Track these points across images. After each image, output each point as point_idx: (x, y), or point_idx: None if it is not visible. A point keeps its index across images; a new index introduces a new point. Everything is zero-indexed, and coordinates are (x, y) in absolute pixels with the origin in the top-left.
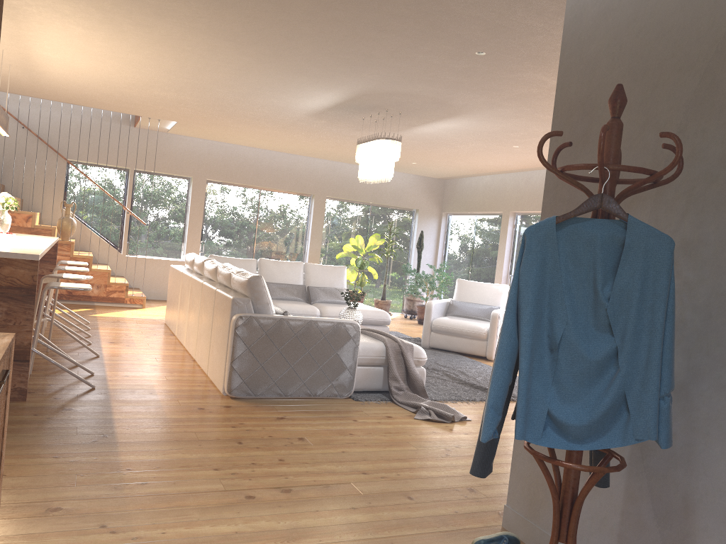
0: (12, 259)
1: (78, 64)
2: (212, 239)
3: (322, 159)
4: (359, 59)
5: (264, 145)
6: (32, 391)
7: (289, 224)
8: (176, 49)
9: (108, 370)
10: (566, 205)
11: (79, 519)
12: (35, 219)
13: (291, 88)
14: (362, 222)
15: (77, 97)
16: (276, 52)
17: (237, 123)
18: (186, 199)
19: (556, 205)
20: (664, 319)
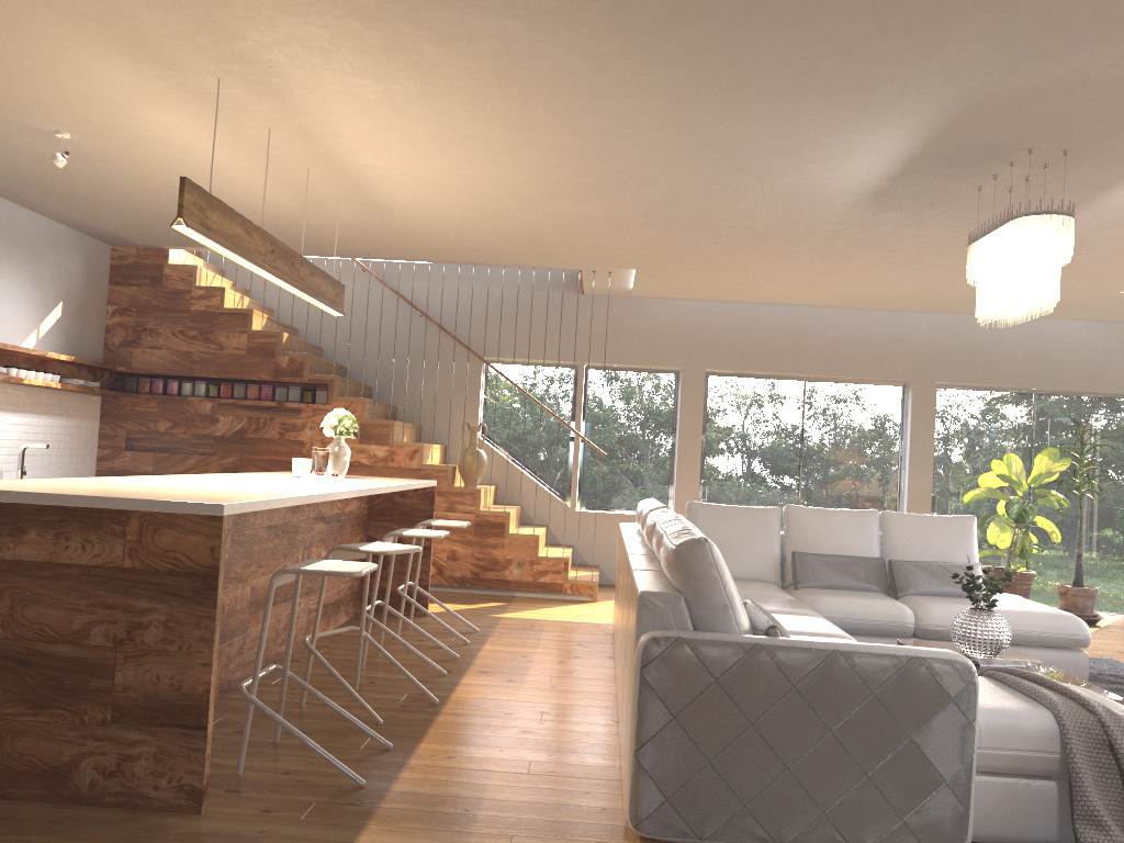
0: (175, 515)
1: (420, 171)
2: (721, 475)
3: (922, 313)
4: None
5: (800, 296)
6: (238, 787)
7: (865, 440)
8: (542, 88)
9: (426, 740)
10: None
11: None
12: (422, 455)
13: (796, 136)
14: (1018, 428)
15: (465, 246)
16: (726, 33)
17: (733, 253)
18: (672, 407)
19: None
20: None
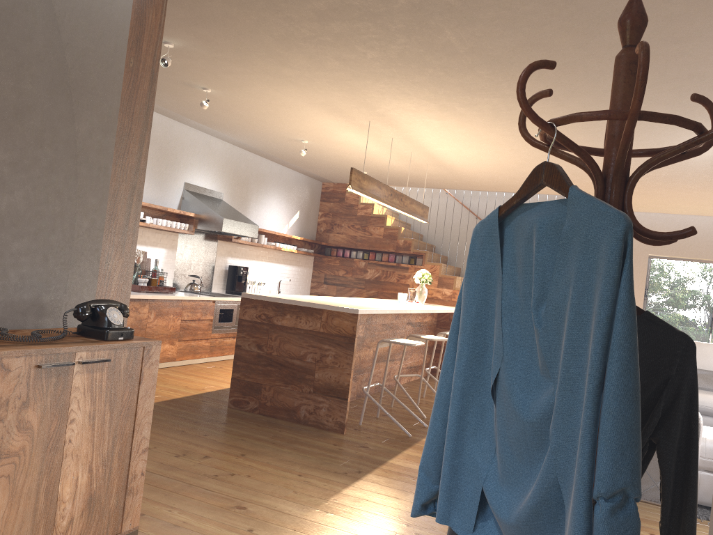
0: (340, 312)
1: (465, 152)
2: None
3: None
4: (694, 83)
5: (710, 211)
6: (359, 428)
7: None
8: (516, 120)
9: None
10: None
11: (244, 520)
12: None
13: (660, 136)
14: None
15: (496, 184)
16: (599, 99)
17: (653, 188)
18: None
19: None
20: (600, 356)
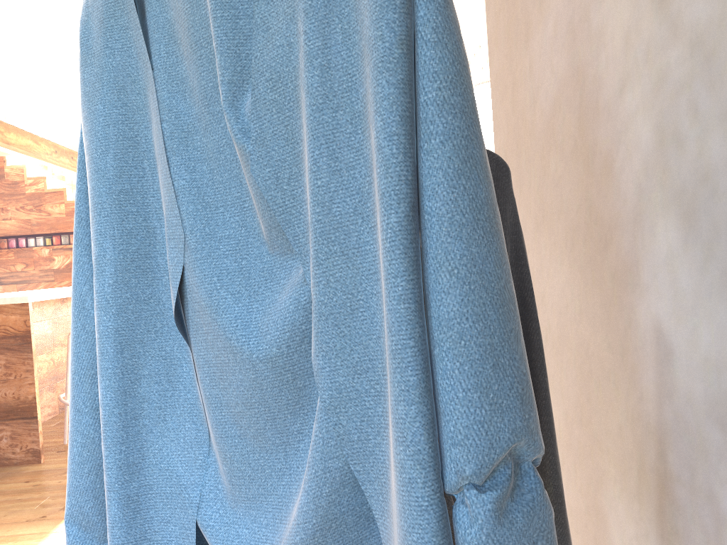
0: (1, 305)
1: None
2: None
3: None
4: None
5: None
6: (64, 449)
7: None
8: None
9: None
10: (506, 10)
11: None
12: None
13: None
14: None
15: None
16: None
17: None
18: None
19: (498, 22)
20: (403, 141)
